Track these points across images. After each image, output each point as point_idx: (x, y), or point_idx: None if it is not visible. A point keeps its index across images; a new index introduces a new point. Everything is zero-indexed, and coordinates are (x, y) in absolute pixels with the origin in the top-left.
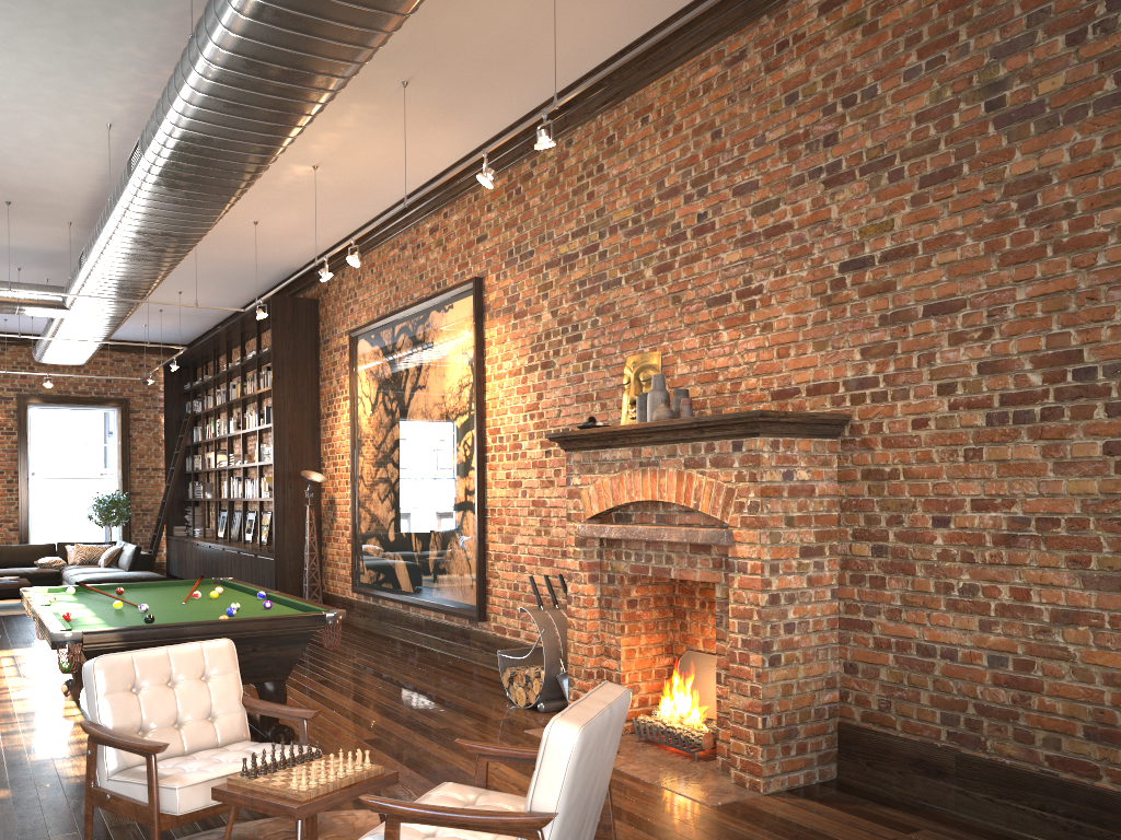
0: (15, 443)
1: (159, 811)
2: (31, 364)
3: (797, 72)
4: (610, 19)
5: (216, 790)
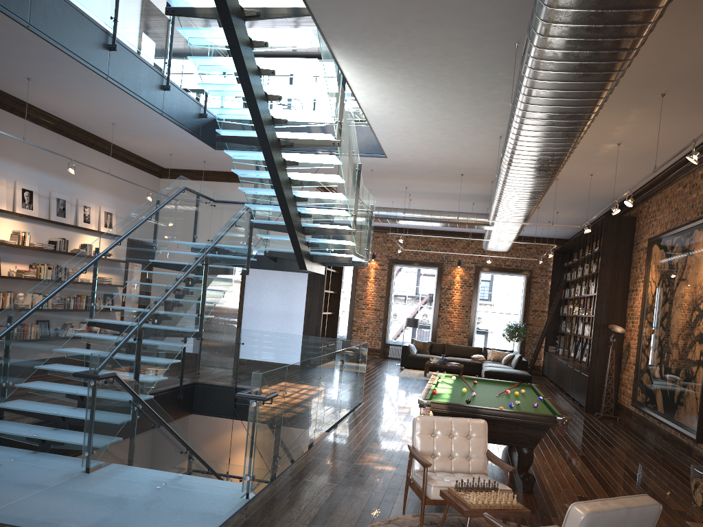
0: (471, 291)
1: (425, 494)
2: (483, 250)
3: None
4: None
5: (441, 491)
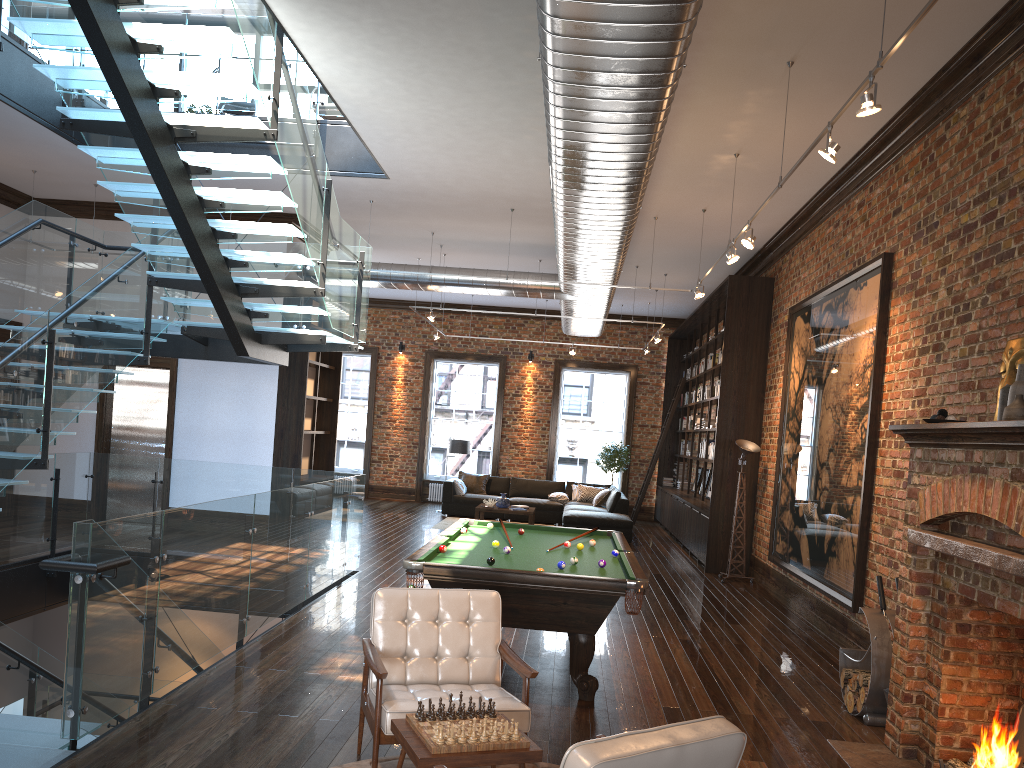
0: (550, 398)
1: (379, 726)
2: (566, 336)
3: None
4: None
5: (392, 722)
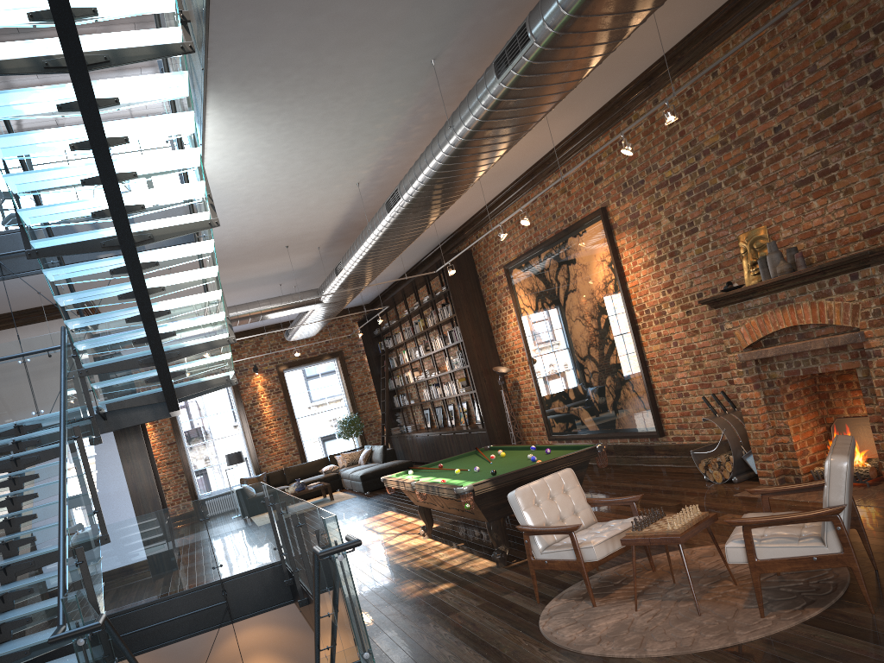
0: (282, 397)
1: (583, 561)
2: (278, 344)
3: (831, 18)
4: (681, 19)
5: (623, 540)
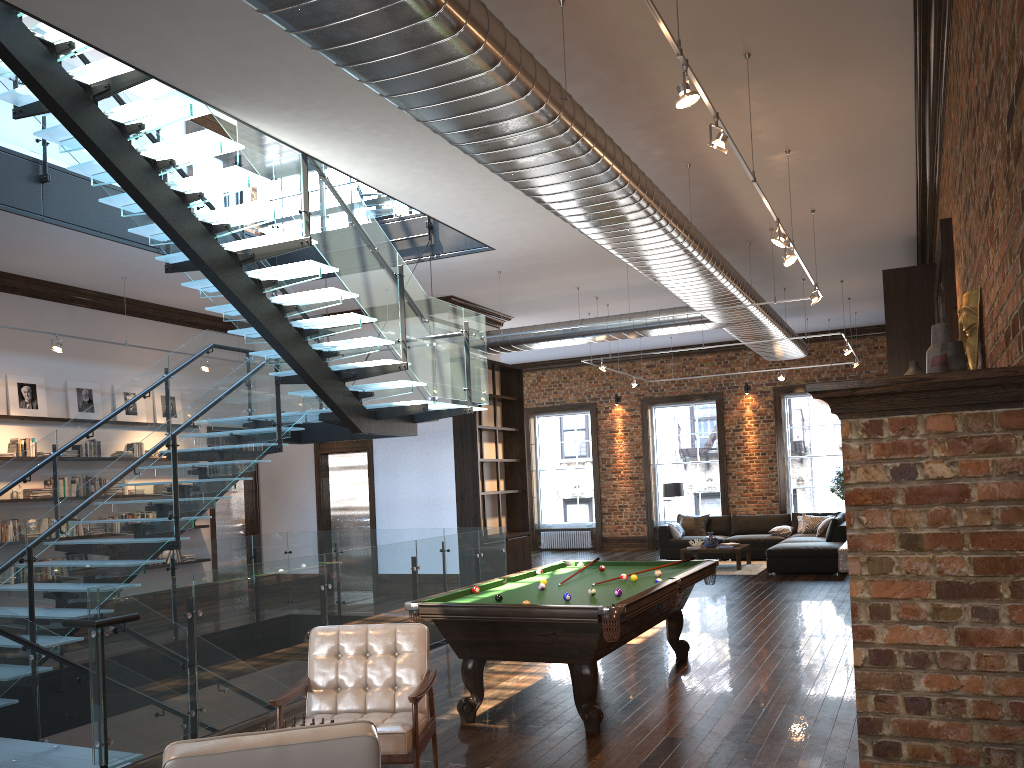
0: (773, 428)
1: None
2: (782, 361)
3: None
4: None
5: None
